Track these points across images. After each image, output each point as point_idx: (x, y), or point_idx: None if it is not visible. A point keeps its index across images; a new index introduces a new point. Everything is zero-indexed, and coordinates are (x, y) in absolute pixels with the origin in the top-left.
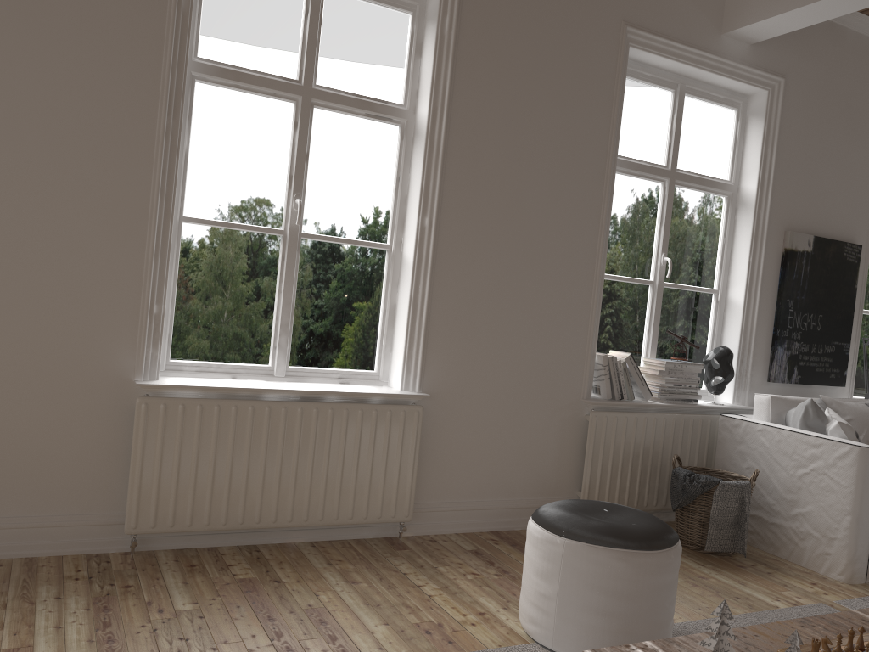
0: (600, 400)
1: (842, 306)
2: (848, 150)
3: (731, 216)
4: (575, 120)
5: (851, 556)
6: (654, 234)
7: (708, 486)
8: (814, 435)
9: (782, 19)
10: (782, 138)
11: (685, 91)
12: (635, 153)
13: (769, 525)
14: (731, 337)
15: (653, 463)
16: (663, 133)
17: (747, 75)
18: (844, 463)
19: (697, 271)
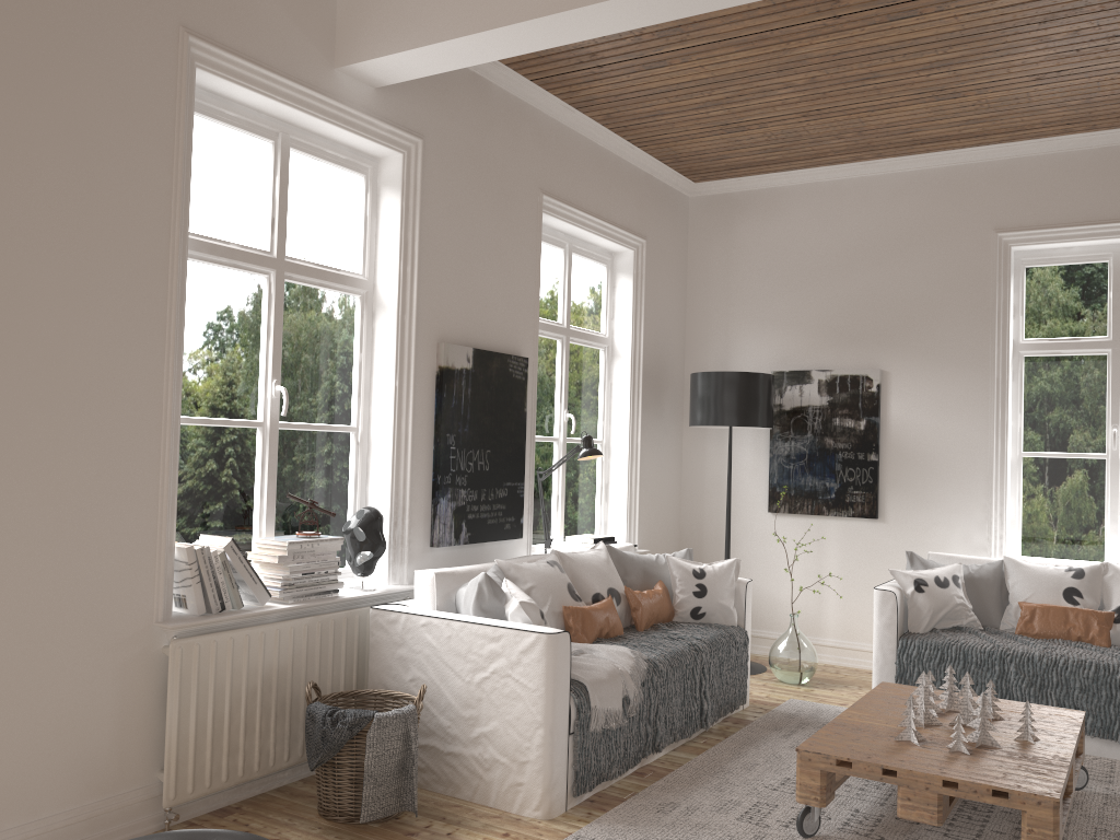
0: (187, 619)
1: (512, 437)
2: (504, 238)
3: (369, 324)
4: (111, 175)
5: (548, 782)
6: (260, 352)
7: (358, 726)
8: (492, 625)
9: (413, 57)
10: (426, 219)
11: (290, 144)
12: (220, 230)
13: (445, 757)
14: (379, 491)
15: (280, 698)
16: (262, 203)
17: (374, 129)
18: (531, 659)
19: (326, 402)
